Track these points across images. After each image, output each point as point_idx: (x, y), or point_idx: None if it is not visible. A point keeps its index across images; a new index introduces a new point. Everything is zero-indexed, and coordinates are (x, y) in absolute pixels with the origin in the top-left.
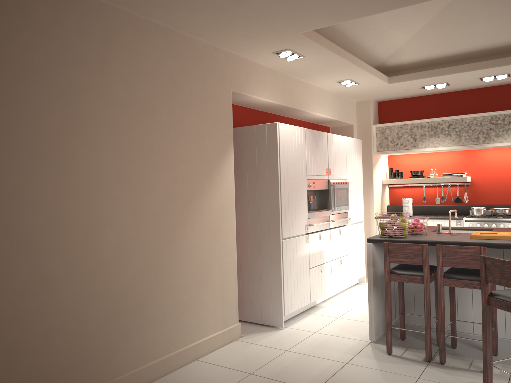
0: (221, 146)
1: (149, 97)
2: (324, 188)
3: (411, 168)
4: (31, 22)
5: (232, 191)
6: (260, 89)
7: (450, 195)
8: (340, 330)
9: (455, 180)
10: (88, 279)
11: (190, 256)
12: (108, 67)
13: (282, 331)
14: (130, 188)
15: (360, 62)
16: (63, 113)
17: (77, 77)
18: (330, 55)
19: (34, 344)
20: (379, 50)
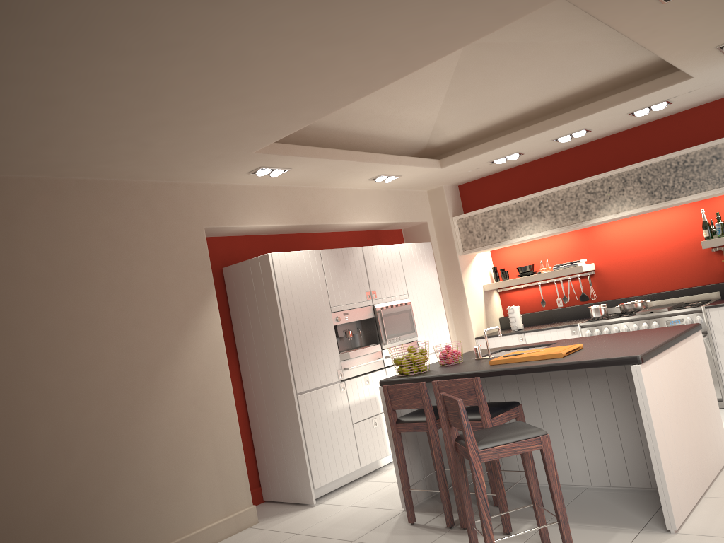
0: (196, 296)
1: (80, 263)
2: (367, 318)
3: (521, 264)
4: None
5: (221, 346)
6: (251, 215)
7: (574, 292)
8: (381, 499)
9: (569, 273)
10: (16, 481)
11: (164, 434)
12: (17, 243)
13: (311, 509)
14: (65, 370)
15: (376, 156)
16: None
17: None
18: (320, 161)
19: None
20: (408, 133)
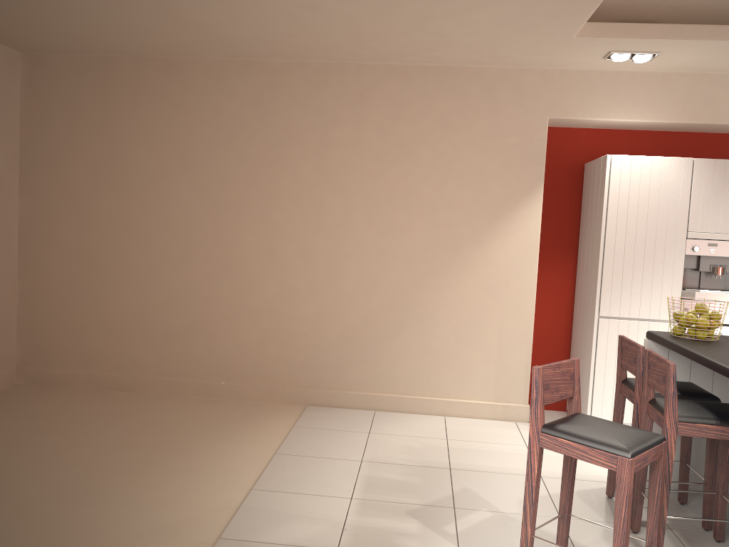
0: (518, 189)
1: (409, 142)
2: None
3: None
4: (296, 99)
5: (534, 244)
6: (617, 107)
7: None
8: None
9: None
10: (327, 301)
11: (452, 308)
12: (362, 121)
13: None
14: (378, 230)
15: None
16: (317, 166)
17: (331, 134)
18: (692, 42)
19: (280, 336)
20: None
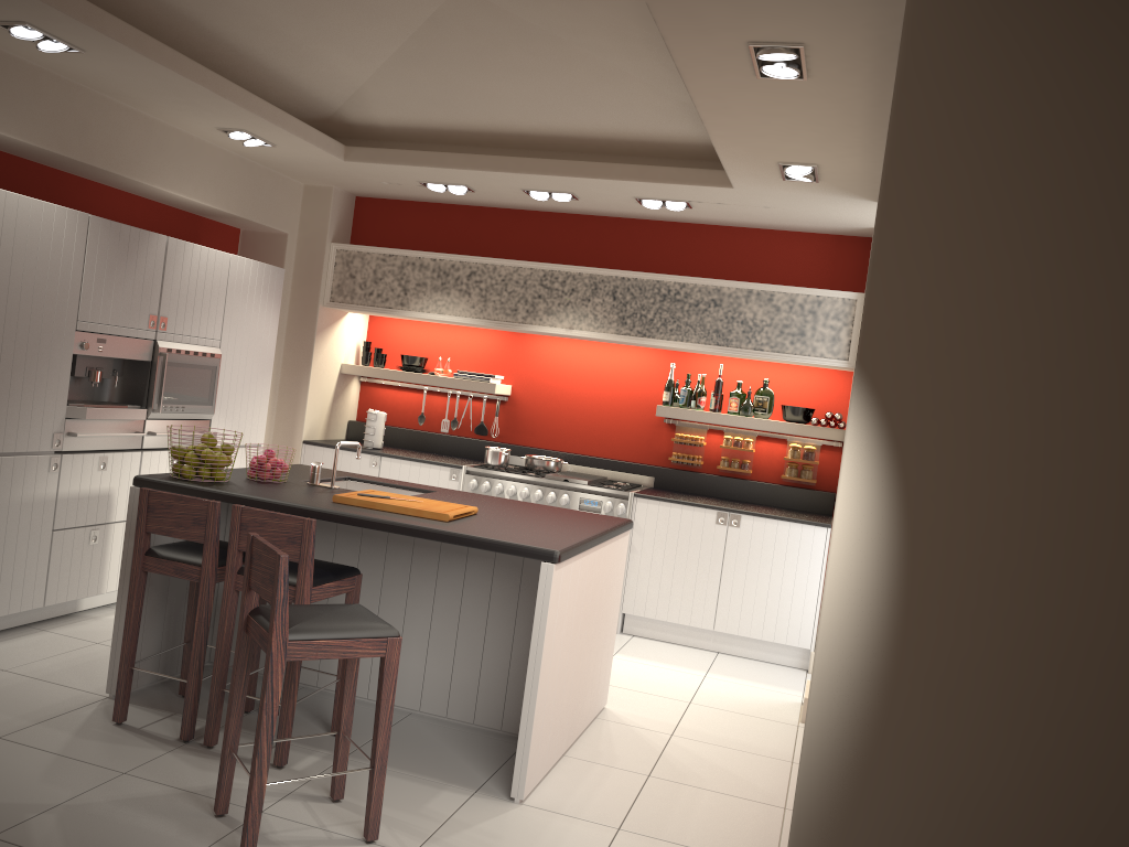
0: None
1: None
2: (137, 359)
3: (410, 351)
4: None
5: None
6: None
7: (471, 417)
8: (69, 669)
9: (475, 389)
10: None
11: None
12: None
13: None
14: None
15: (248, 97)
16: None
17: None
18: (146, 62)
19: None
20: (313, 82)
